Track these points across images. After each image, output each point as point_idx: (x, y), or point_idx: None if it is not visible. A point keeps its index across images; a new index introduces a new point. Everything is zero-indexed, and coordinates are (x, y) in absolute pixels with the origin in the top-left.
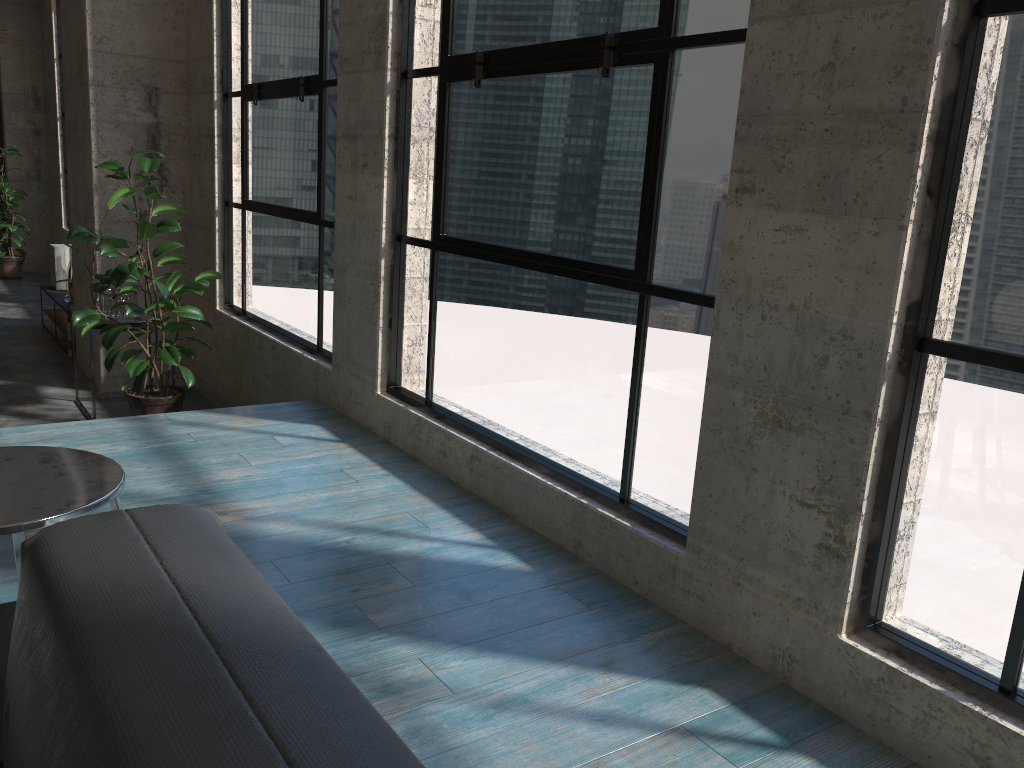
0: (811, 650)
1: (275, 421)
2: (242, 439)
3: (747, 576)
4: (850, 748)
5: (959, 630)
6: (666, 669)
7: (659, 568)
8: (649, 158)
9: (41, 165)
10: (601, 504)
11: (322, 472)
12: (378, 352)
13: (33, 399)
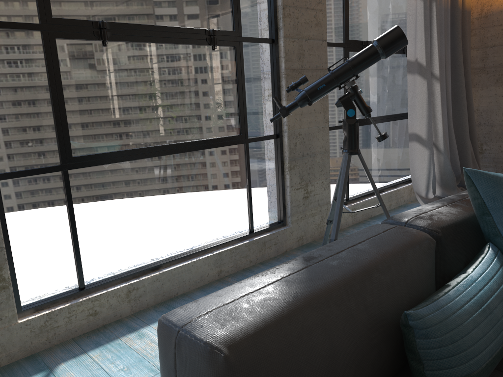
0: (6, 340)
1: None
2: None
3: None
4: (57, 352)
5: (58, 281)
6: None
7: None
8: None
9: None
10: None
11: None
12: None
13: None
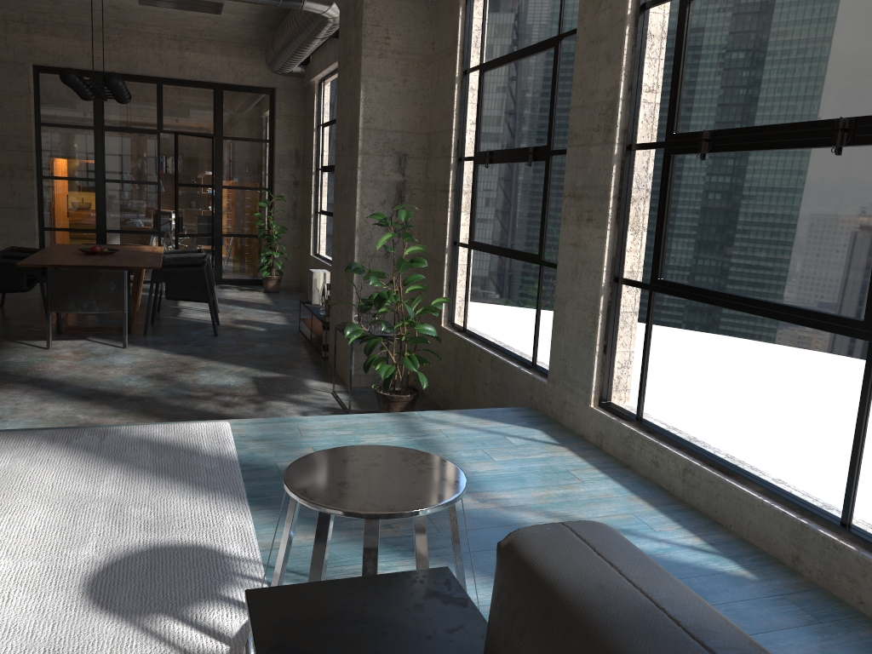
0: None
1: (503, 423)
2: (482, 437)
3: None
4: None
5: None
6: None
7: None
8: None
9: (297, 207)
10: (821, 525)
11: (552, 471)
12: (593, 372)
13: (302, 389)
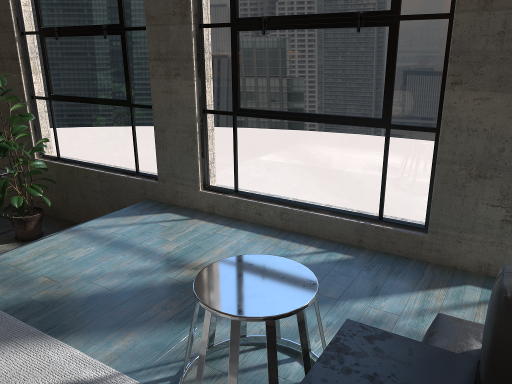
0: (499, 260)
1: (145, 215)
2: (145, 228)
3: (464, 238)
4: None
5: None
6: (448, 282)
7: (413, 243)
8: (388, 69)
9: None
10: (369, 222)
11: (208, 236)
12: (198, 170)
13: None
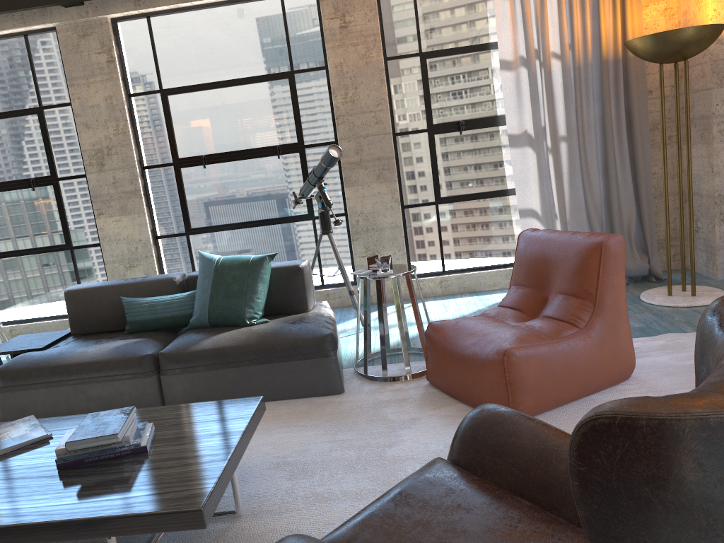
0: None
1: None
2: None
3: None
4: None
5: None
6: None
7: None
8: (60, 211)
9: None
10: None
11: None
12: None
13: None
